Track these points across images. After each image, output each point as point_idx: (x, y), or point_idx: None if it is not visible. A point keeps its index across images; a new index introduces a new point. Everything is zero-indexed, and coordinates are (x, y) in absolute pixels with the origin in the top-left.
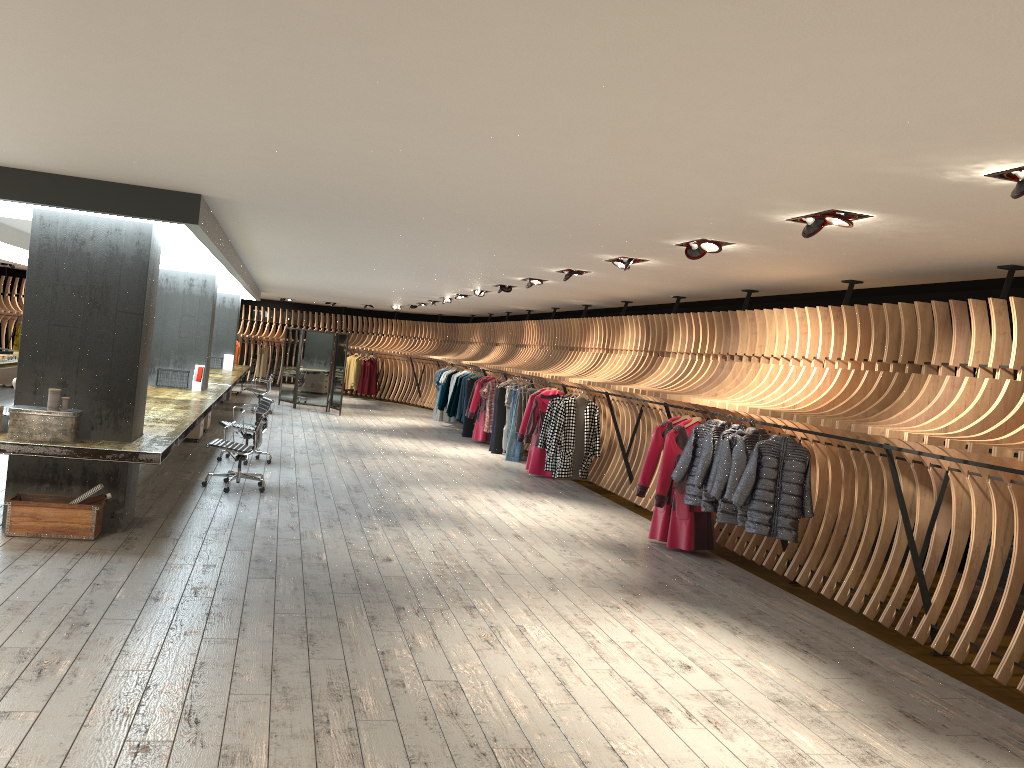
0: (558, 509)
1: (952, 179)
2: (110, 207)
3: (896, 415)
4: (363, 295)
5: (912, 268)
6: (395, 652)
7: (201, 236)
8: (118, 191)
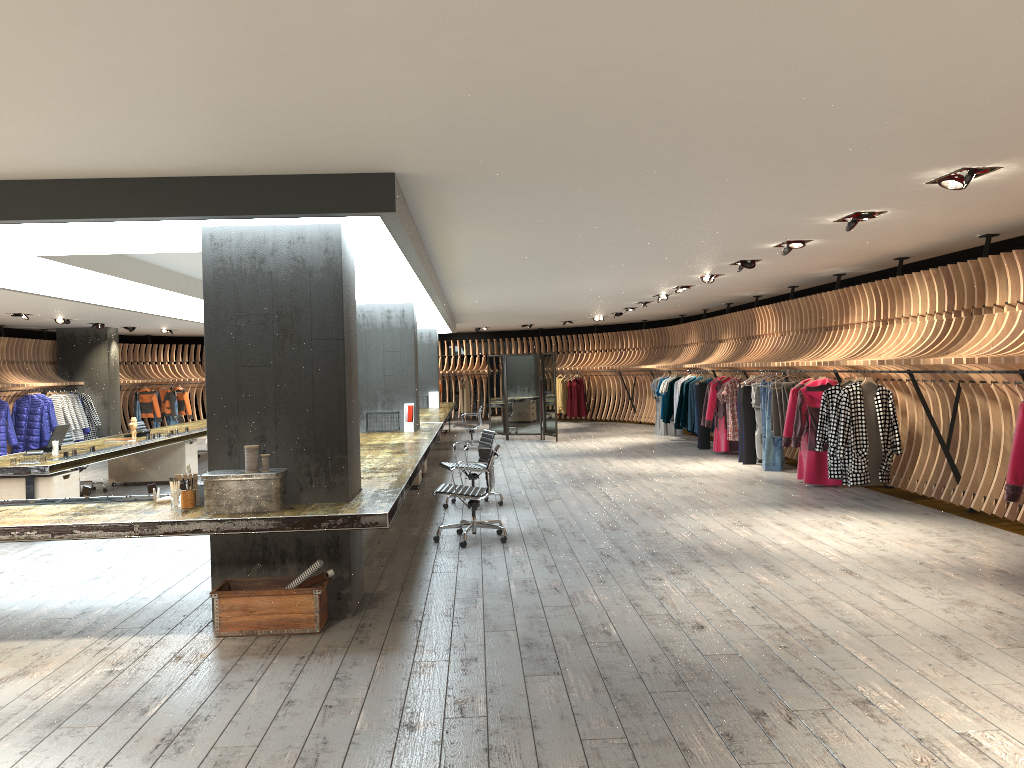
0: (873, 527)
1: None
2: (287, 207)
3: None
4: (565, 308)
5: None
6: None
7: (399, 236)
8: (294, 185)
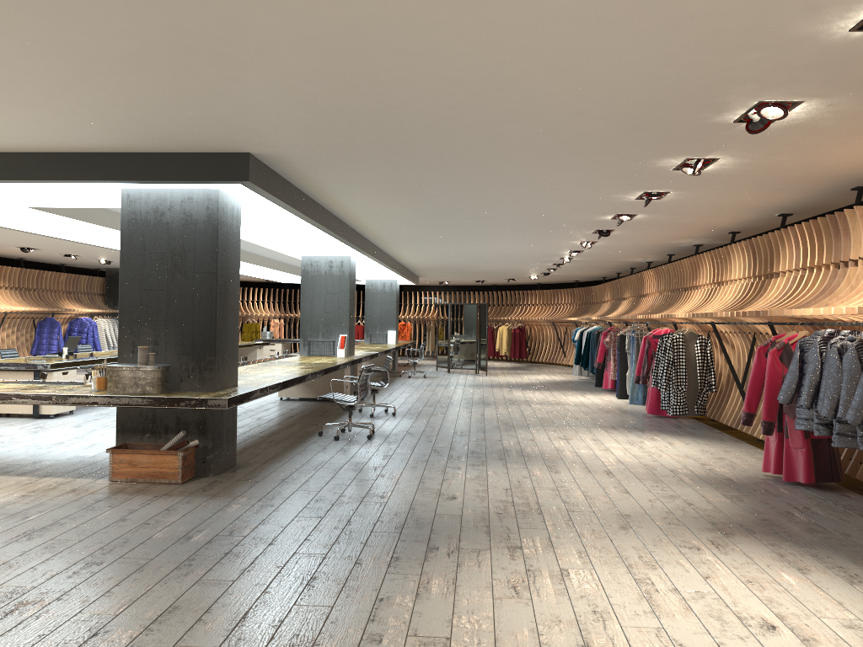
0: (666, 446)
1: None
2: (173, 175)
3: None
4: (496, 267)
5: None
6: (396, 599)
7: (273, 199)
8: (179, 160)
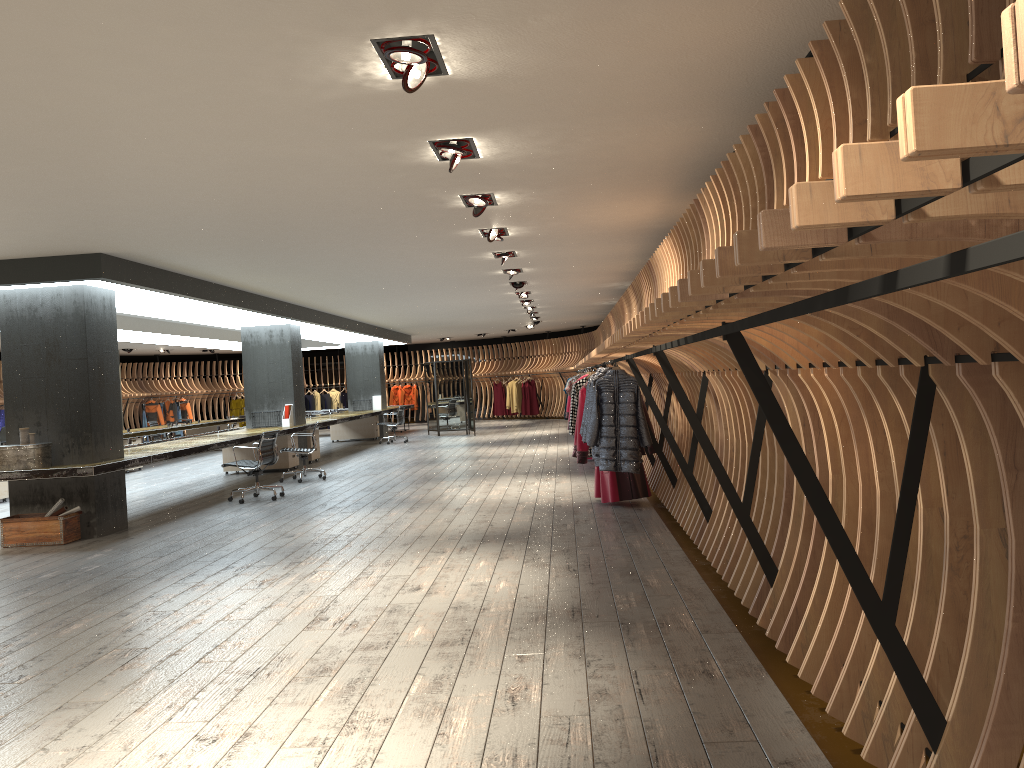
0: (550, 484)
1: (390, 89)
2: (36, 277)
3: None
4: (474, 320)
5: (688, 177)
6: (163, 596)
7: (142, 287)
8: (40, 263)
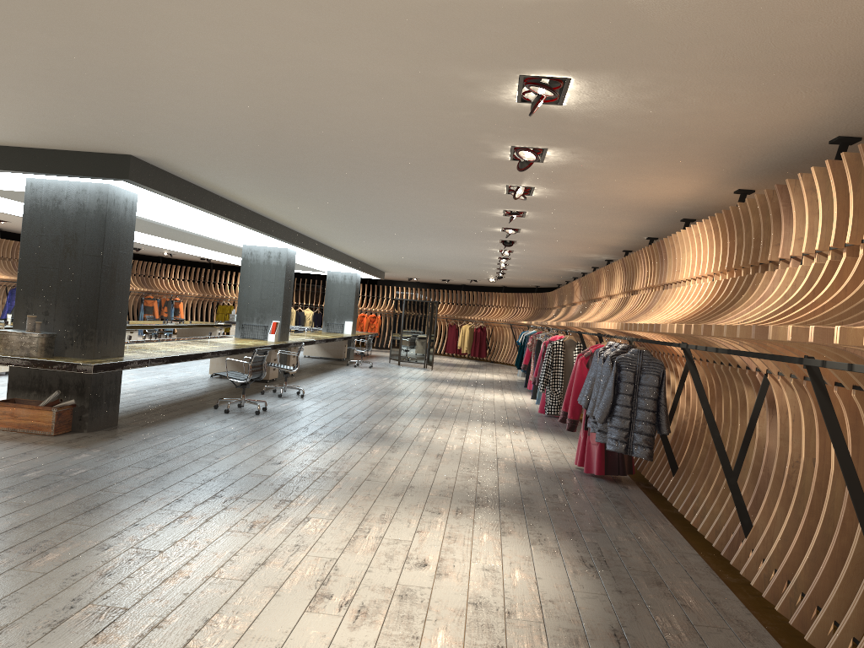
0: (522, 439)
1: None
2: (65, 170)
3: (723, 316)
4: (447, 267)
5: (759, 160)
6: (148, 525)
7: (165, 195)
8: (70, 157)
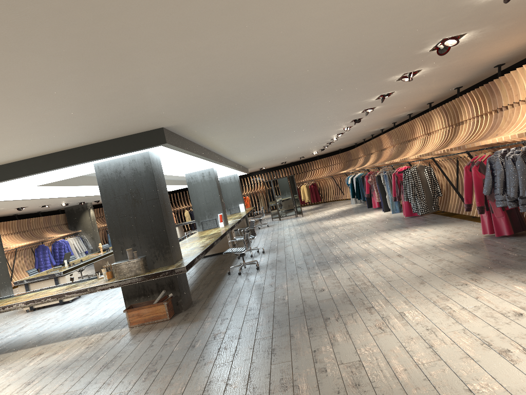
0: (424, 232)
1: None
2: (123, 150)
3: None
4: (294, 152)
5: None
6: (322, 349)
7: (177, 149)
8: (124, 140)
